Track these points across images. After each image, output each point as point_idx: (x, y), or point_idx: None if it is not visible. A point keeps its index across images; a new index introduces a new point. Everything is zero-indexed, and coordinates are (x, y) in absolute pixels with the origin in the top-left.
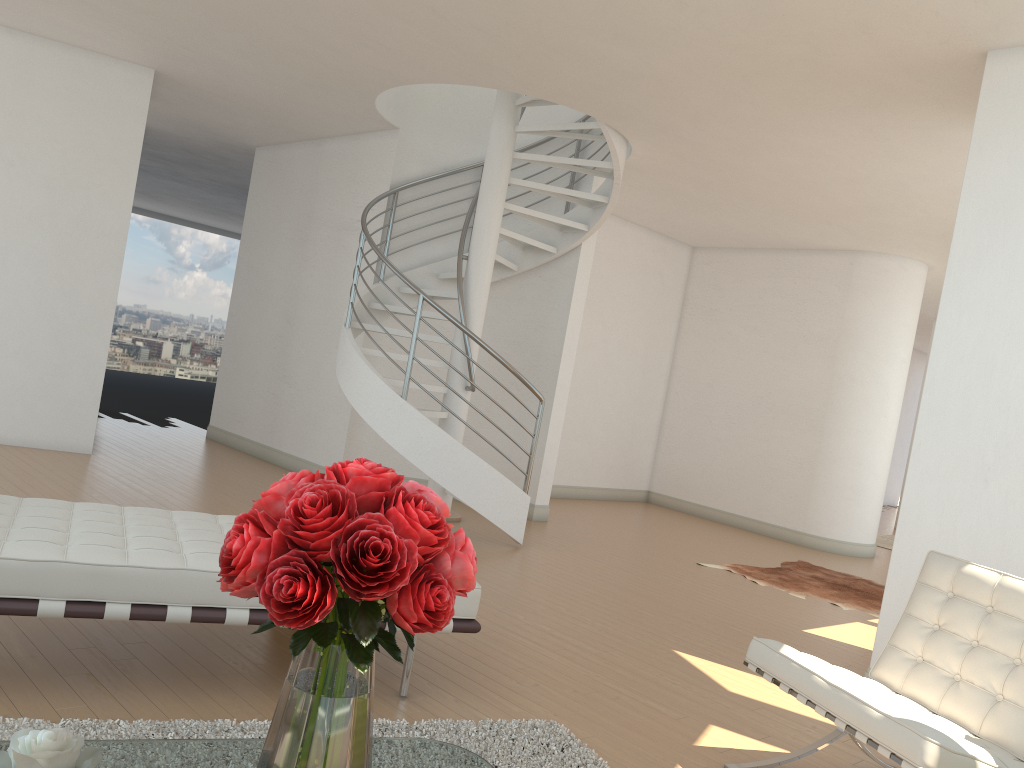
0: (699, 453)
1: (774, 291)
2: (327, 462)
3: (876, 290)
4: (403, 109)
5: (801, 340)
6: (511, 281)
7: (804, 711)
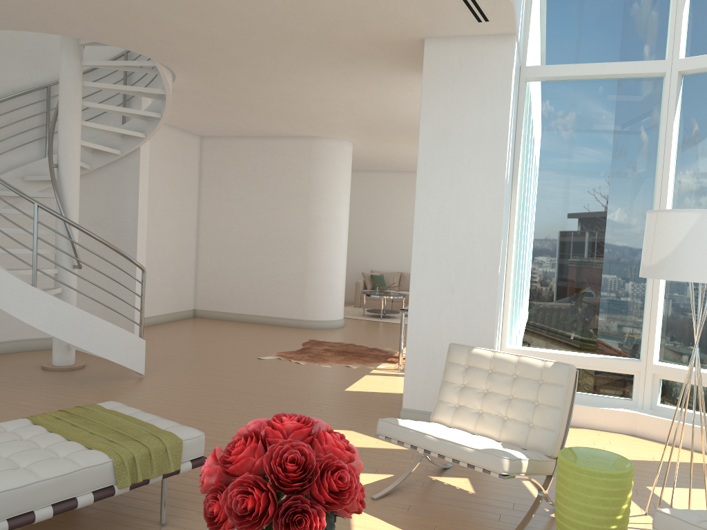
0: (227, 278)
1: (263, 165)
2: None
3: (327, 161)
4: None
5: (285, 196)
6: (85, 177)
7: (382, 445)
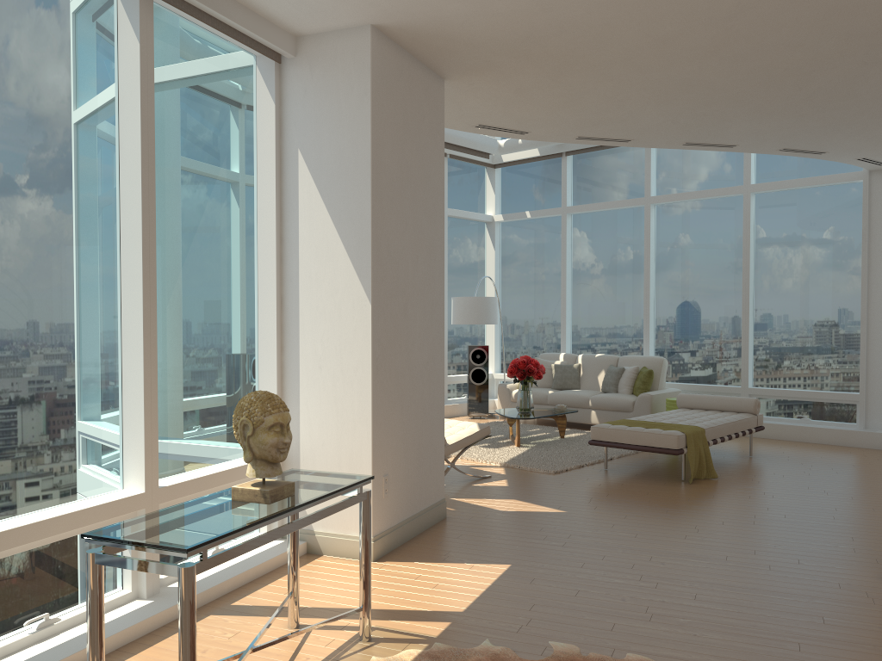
0: None
1: None
2: None
3: None
4: None
5: None
6: None
7: (473, 500)
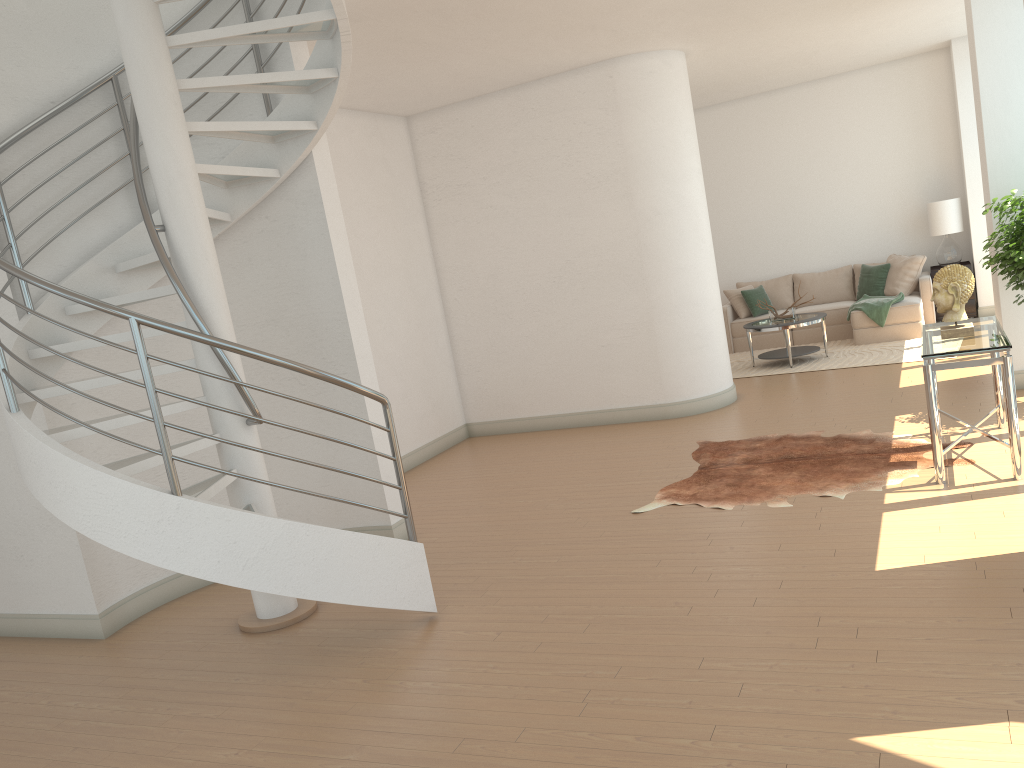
0: (511, 359)
1: (529, 139)
2: (69, 606)
3: (649, 99)
4: None
5: (583, 187)
6: (227, 238)
7: None
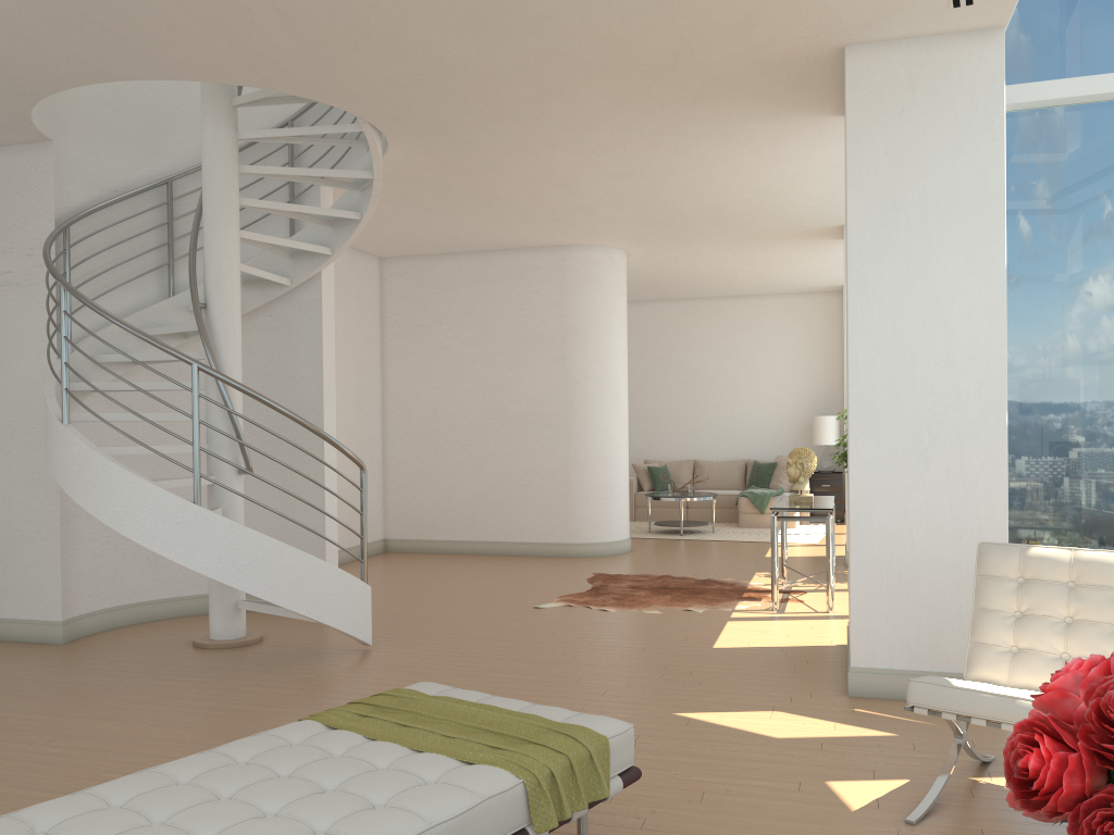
0: (437, 485)
1: (486, 297)
2: (33, 612)
3: (592, 284)
4: (53, 113)
5: (526, 345)
6: None
7: (848, 731)
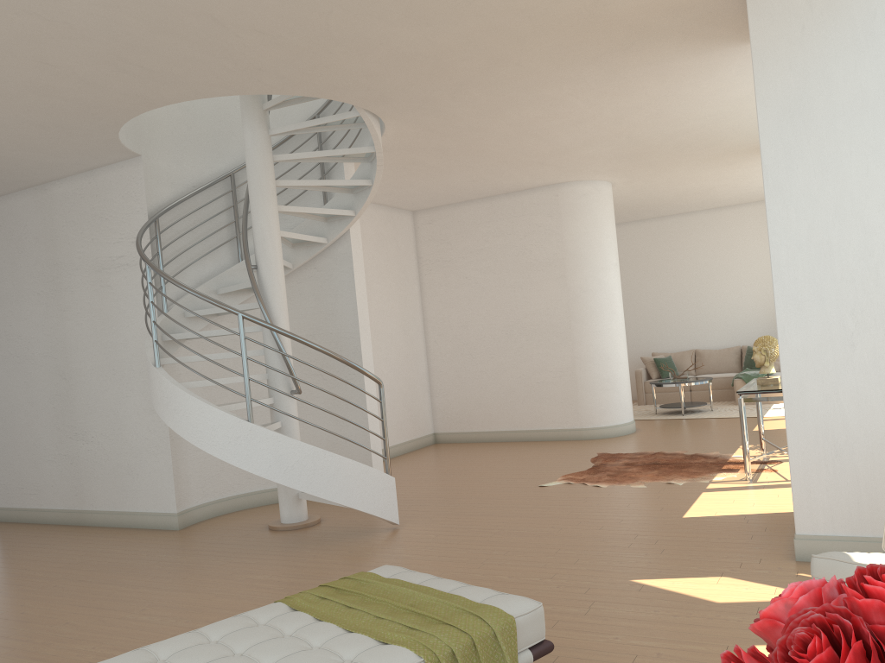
0: (471, 387)
1: (497, 233)
2: (157, 507)
3: (582, 212)
4: (140, 135)
5: (532, 269)
6: (288, 279)
7: None
